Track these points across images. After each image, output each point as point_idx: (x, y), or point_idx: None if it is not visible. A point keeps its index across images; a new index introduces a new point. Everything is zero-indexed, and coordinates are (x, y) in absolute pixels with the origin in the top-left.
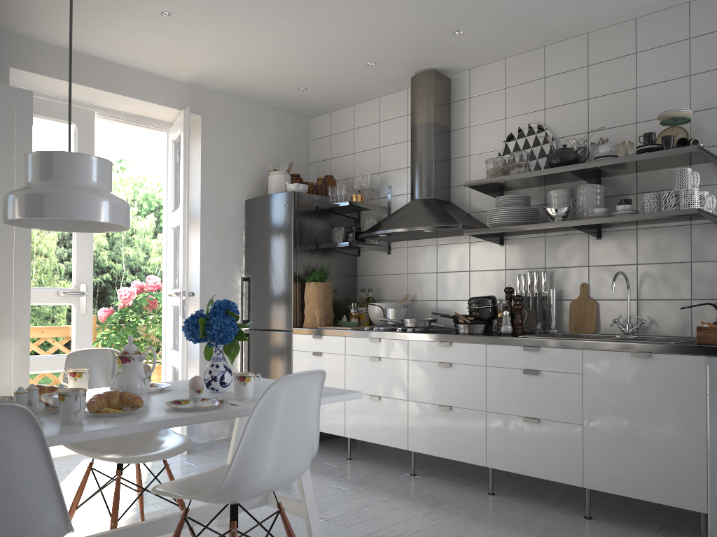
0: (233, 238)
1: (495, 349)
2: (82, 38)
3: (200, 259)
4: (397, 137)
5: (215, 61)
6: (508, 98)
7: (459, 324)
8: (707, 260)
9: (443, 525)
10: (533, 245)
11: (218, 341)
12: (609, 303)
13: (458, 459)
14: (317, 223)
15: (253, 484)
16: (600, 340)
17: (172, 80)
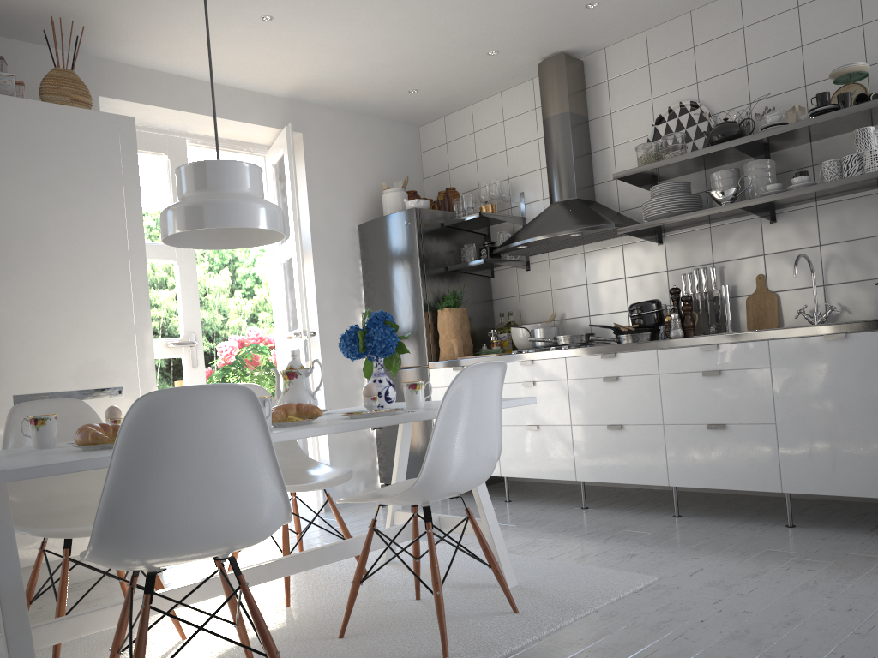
0: (349, 269)
1: (667, 353)
2: (173, 56)
3: (316, 296)
4: (526, 135)
5: (317, 68)
6: (653, 76)
7: (621, 334)
8: None
9: (630, 545)
10: (697, 239)
11: (380, 353)
12: (791, 293)
13: (635, 482)
14: (444, 242)
15: (448, 479)
16: (787, 328)
17: (268, 96)
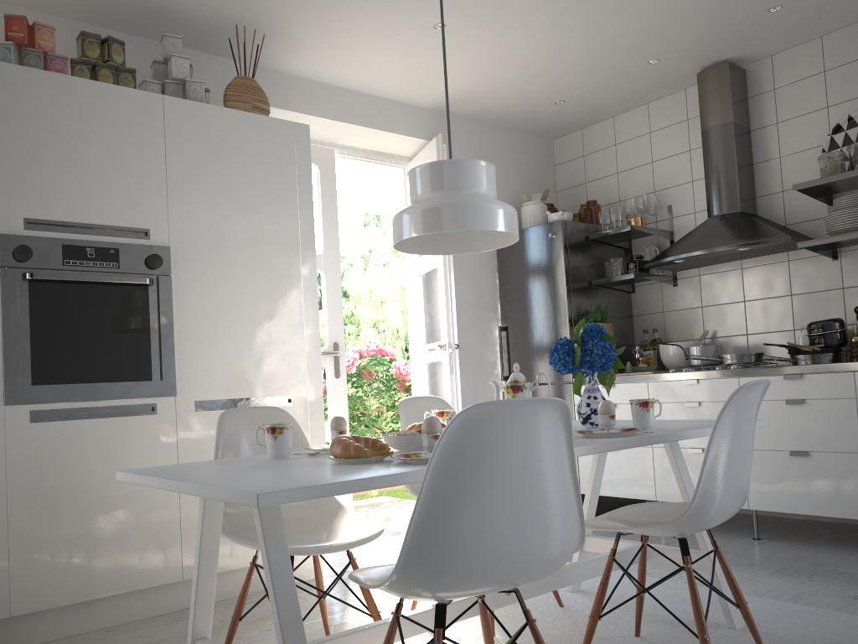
0: (486, 282)
1: None
2: (336, 67)
3: (456, 308)
4: (675, 147)
5: (472, 79)
6: (830, 83)
7: (800, 354)
8: None
9: (843, 585)
10: None
11: (598, 368)
12: None
13: (824, 514)
14: (588, 256)
15: (717, 510)
16: None
17: (415, 107)
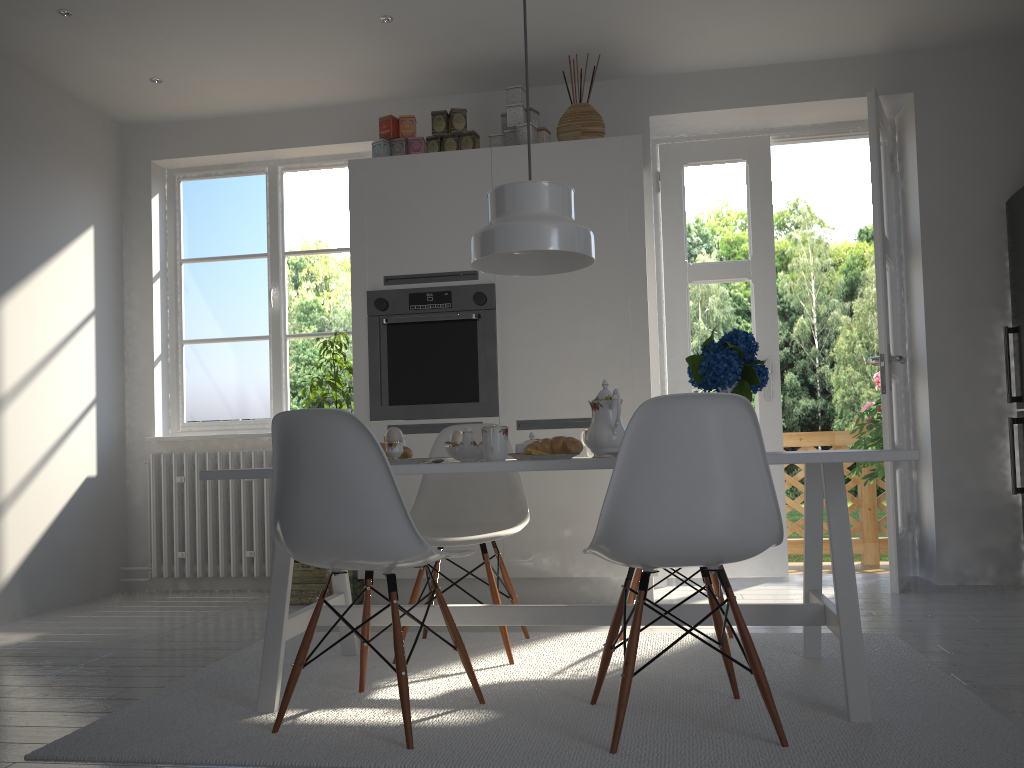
0: (985, 266)
1: None
2: (716, 51)
3: (924, 307)
4: None
5: (894, 6)
6: None
7: None
8: None
9: None
10: None
11: (712, 383)
12: None
13: None
14: None
15: (636, 540)
16: None
17: (861, 58)
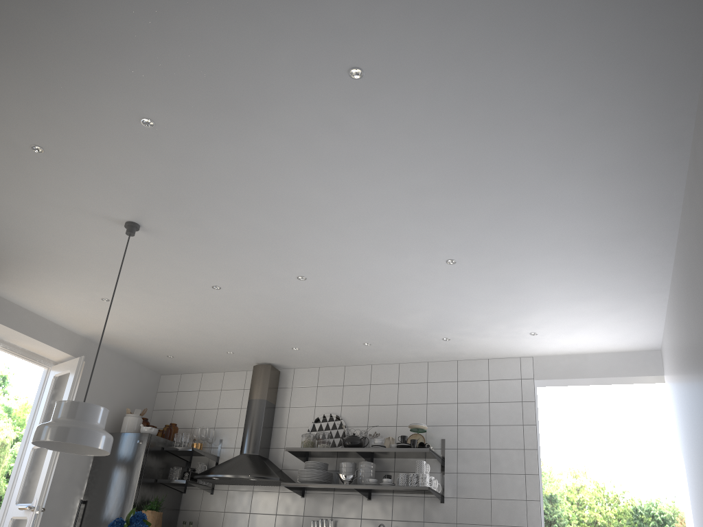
0: (82, 464)
1: None
2: (26, 297)
3: (52, 479)
4: (233, 403)
5: (117, 329)
6: (318, 393)
7: None
8: (433, 521)
9: None
10: (325, 499)
11: None
12: None
13: None
14: (160, 461)
15: None
16: None
17: (72, 332)
